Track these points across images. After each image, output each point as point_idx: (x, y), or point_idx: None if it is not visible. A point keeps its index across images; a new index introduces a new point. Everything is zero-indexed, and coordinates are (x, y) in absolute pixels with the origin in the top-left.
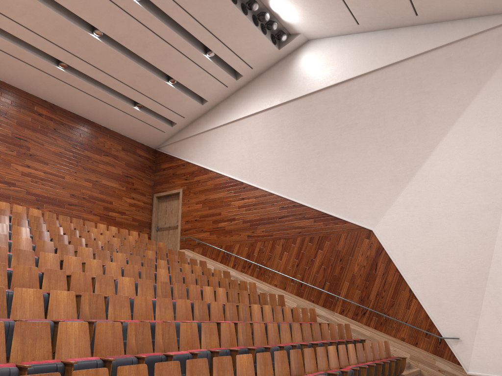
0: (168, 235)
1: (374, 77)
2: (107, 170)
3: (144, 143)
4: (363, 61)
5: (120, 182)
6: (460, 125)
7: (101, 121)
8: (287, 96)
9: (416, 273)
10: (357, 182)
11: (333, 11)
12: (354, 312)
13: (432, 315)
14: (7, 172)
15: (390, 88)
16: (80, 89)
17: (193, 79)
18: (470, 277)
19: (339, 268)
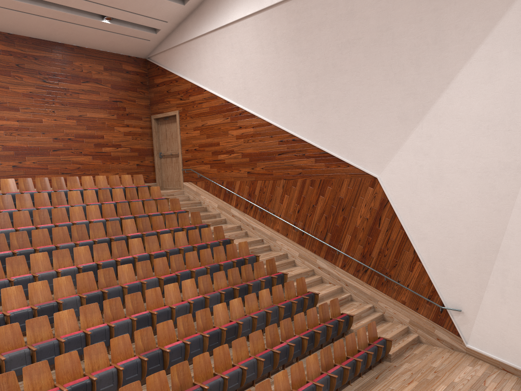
0: (171, 163)
1: None
2: (90, 100)
3: (130, 55)
4: None
5: (109, 110)
6: (486, 48)
7: (71, 41)
8: None
9: (422, 233)
10: (360, 117)
11: None
12: (355, 268)
13: (435, 281)
14: None
15: None
16: (31, 13)
17: None
18: (479, 247)
19: (341, 218)
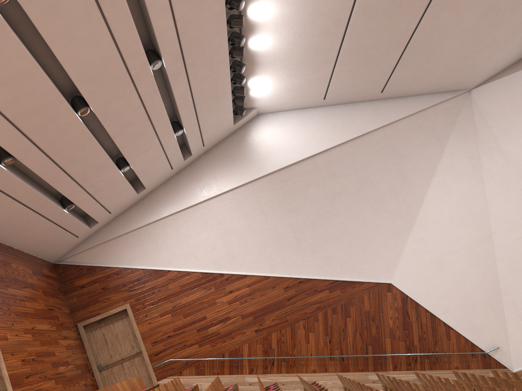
0: (123, 370)
1: (350, 146)
2: (34, 308)
3: (45, 258)
4: (335, 133)
5: (49, 320)
6: (437, 178)
7: (9, 238)
8: (257, 172)
9: (444, 307)
10: (362, 243)
11: (312, 87)
12: (406, 363)
13: (469, 337)
14: None
15: (369, 155)
16: (8, 195)
17: (148, 163)
18: (488, 295)
19: (375, 327)
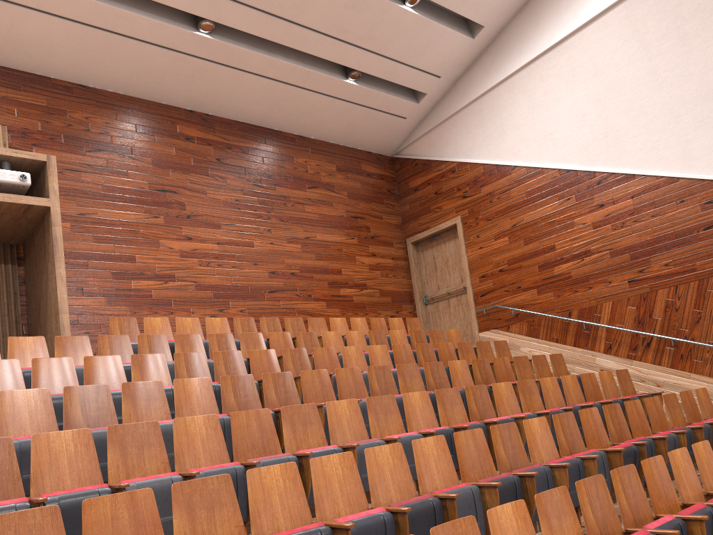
0: (448, 308)
1: None
2: (320, 214)
3: (371, 150)
4: None
5: (347, 230)
6: None
7: (293, 126)
8: None
9: None
10: None
11: None
12: None
13: None
14: (156, 257)
15: None
16: (245, 71)
17: None
18: None
19: None
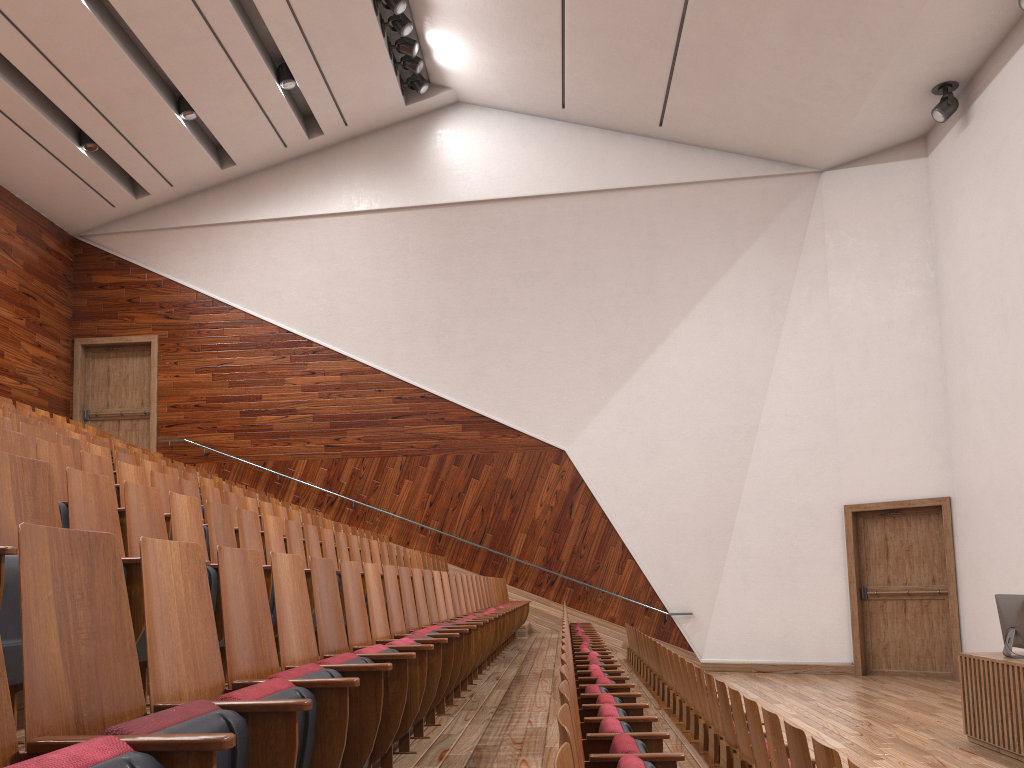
0: (117, 431)
1: (582, 202)
2: None
3: (56, 222)
4: (564, 172)
5: (17, 307)
6: (706, 306)
7: None
8: (417, 196)
9: (633, 520)
10: (543, 370)
11: (536, 78)
12: (535, 581)
13: (654, 581)
14: None
15: (607, 228)
16: None
17: (232, 120)
18: (710, 527)
19: (510, 509)
